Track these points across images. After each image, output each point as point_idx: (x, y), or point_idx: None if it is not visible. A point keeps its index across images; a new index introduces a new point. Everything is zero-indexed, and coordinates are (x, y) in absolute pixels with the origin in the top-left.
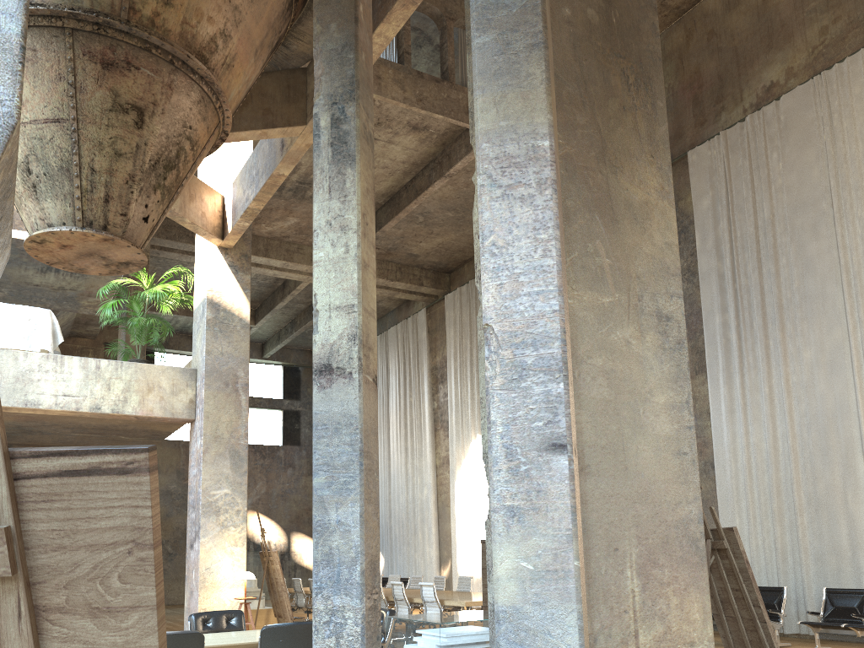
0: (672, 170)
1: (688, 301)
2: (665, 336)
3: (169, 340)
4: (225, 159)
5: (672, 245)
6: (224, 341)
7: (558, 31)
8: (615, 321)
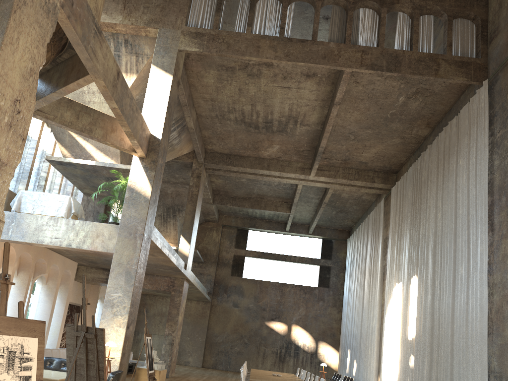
0: (505, 69)
1: (507, 174)
2: None
3: (255, 223)
4: (151, 109)
5: None
6: (133, 209)
7: None
8: None
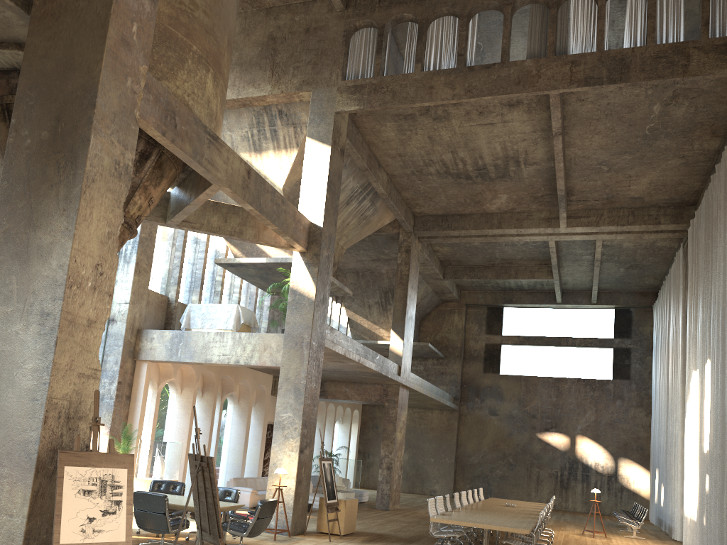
0: None
1: None
2: (43, 326)
3: (512, 297)
4: (309, 192)
5: (64, 266)
6: (298, 315)
7: (19, 156)
8: (12, 322)
